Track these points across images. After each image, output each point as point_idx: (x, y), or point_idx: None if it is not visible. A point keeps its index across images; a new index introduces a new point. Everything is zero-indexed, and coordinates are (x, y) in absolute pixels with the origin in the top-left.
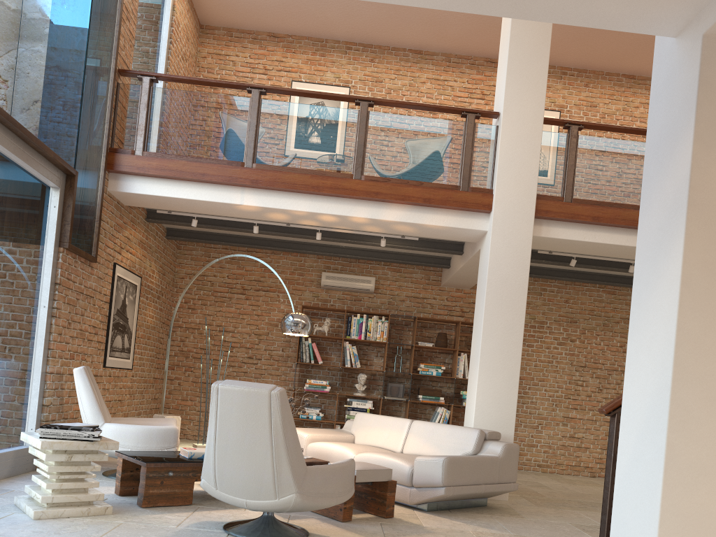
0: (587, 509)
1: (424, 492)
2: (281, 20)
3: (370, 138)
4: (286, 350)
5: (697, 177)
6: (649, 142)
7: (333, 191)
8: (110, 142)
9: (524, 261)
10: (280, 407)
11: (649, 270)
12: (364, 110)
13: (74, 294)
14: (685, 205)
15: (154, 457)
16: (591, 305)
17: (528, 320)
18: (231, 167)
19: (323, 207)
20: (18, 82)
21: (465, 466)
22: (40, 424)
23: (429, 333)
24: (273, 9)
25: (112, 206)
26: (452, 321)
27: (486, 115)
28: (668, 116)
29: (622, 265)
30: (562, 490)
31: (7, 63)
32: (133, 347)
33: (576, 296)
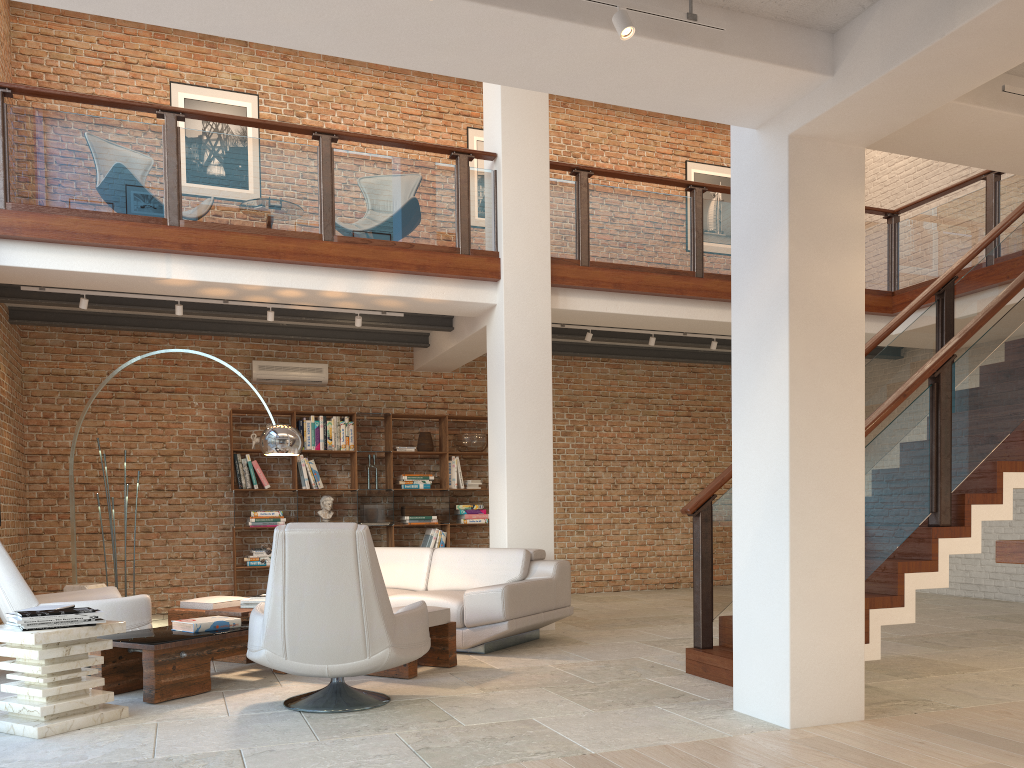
0: (641, 625)
1: (481, 631)
2: None
3: (338, 185)
4: (212, 474)
5: (794, 277)
6: (735, 234)
7: (298, 258)
8: None
9: (544, 341)
10: (368, 549)
11: (750, 366)
12: (327, 146)
13: None
14: (787, 305)
15: (151, 637)
16: (595, 383)
17: None
18: (150, 226)
19: (285, 279)
20: None
21: (524, 593)
22: None
23: (406, 434)
24: None
25: None
26: (435, 417)
27: (480, 157)
28: (756, 210)
29: (636, 335)
30: (599, 610)
31: None
32: None
33: (578, 373)
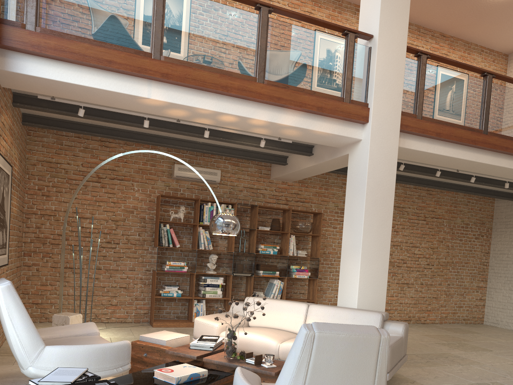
0: (434, 363)
1: None
2: None
3: (269, 44)
4: (142, 235)
5: None
6: None
7: (240, 93)
8: None
9: (392, 167)
10: (388, 353)
11: None
12: (265, 15)
13: None
14: None
15: None
16: None
17: (334, 207)
18: (140, 57)
19: (228, 107)
20: None
21: (395, 351)
22: None
23: (262, 218)
24: None
25: None
26: (283, 209)
27: (361, 36)
28: None
29: (419, 169)
30: None
31: None
32: (8, 240)
33: None
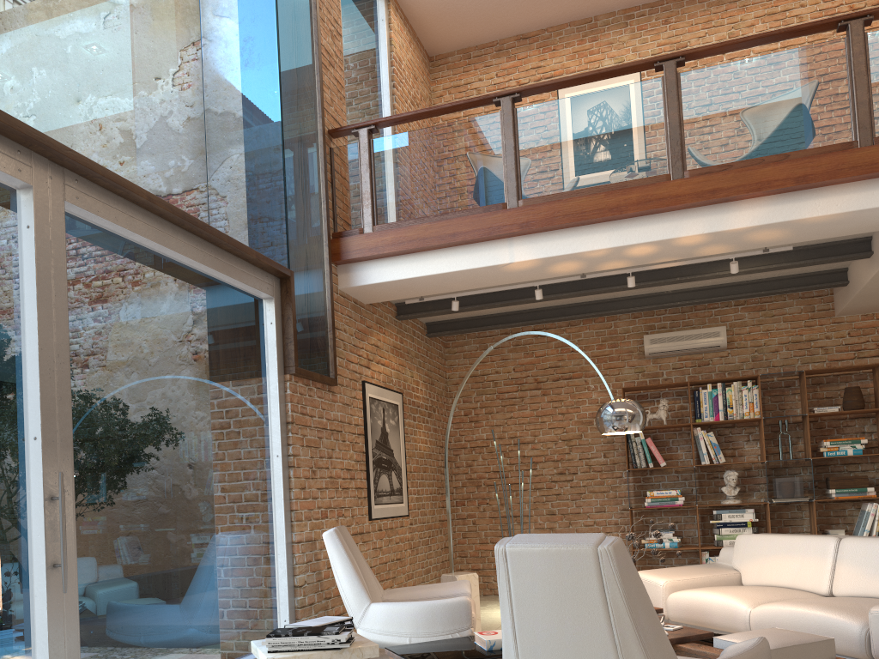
0: None
1: None
2: (529, 12)
3: (687, 113)
4: (609, 455)
5: None
6: None
7: (642, 208)
8: (333, 227)
9: None
10: (619, 574)
11: None
12: (671, 73)
13: (314, 431)
14: None
15: (436, 655)
16: None
17: None
18: (489, 214)
19: (631, 235)
20: (211, 179)
21: None
22: (294, 613)
23: (829, 392)
24: (516, 0)
25: (349, 308)
26: (865, 367)
27: None
28: None
29: None
30: None
31: (194, 158)
32: (406, 485)
33: None
